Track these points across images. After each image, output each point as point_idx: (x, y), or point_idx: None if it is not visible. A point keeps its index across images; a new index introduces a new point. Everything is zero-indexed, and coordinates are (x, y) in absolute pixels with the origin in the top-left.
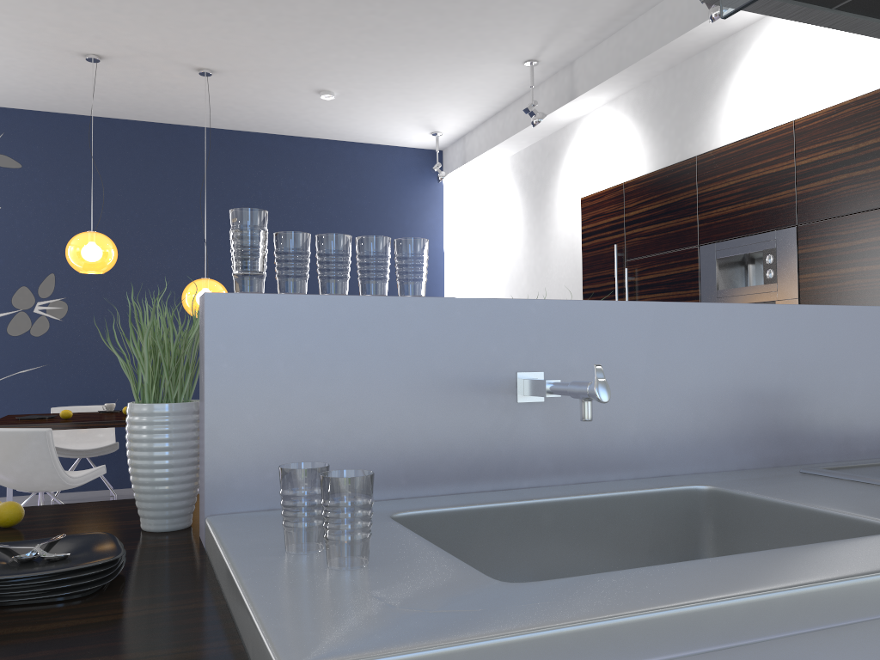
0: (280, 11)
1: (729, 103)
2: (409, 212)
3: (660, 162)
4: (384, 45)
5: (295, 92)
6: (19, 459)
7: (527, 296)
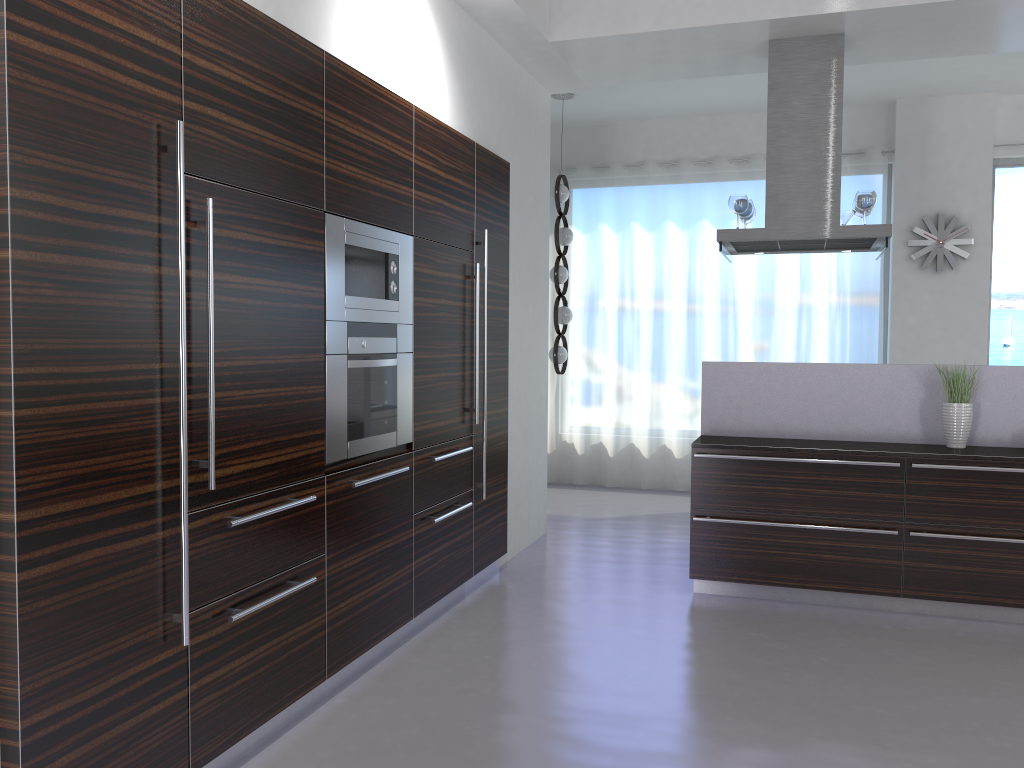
0: None
1: None
2: None
3: None
4: None
5: None
6: None
7: None
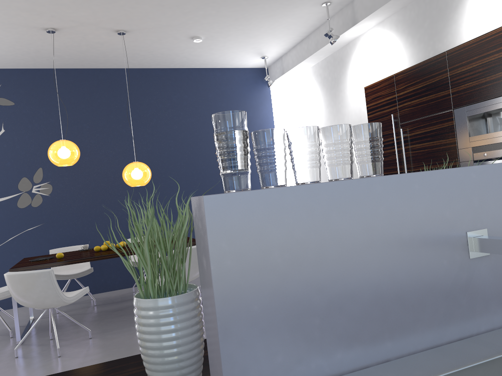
0: None
1: (467, 13)
2: (251, 108)
3: (418, 58)
4: (233, 2)
5: (177, 39)
6: (34, 290)
7: None
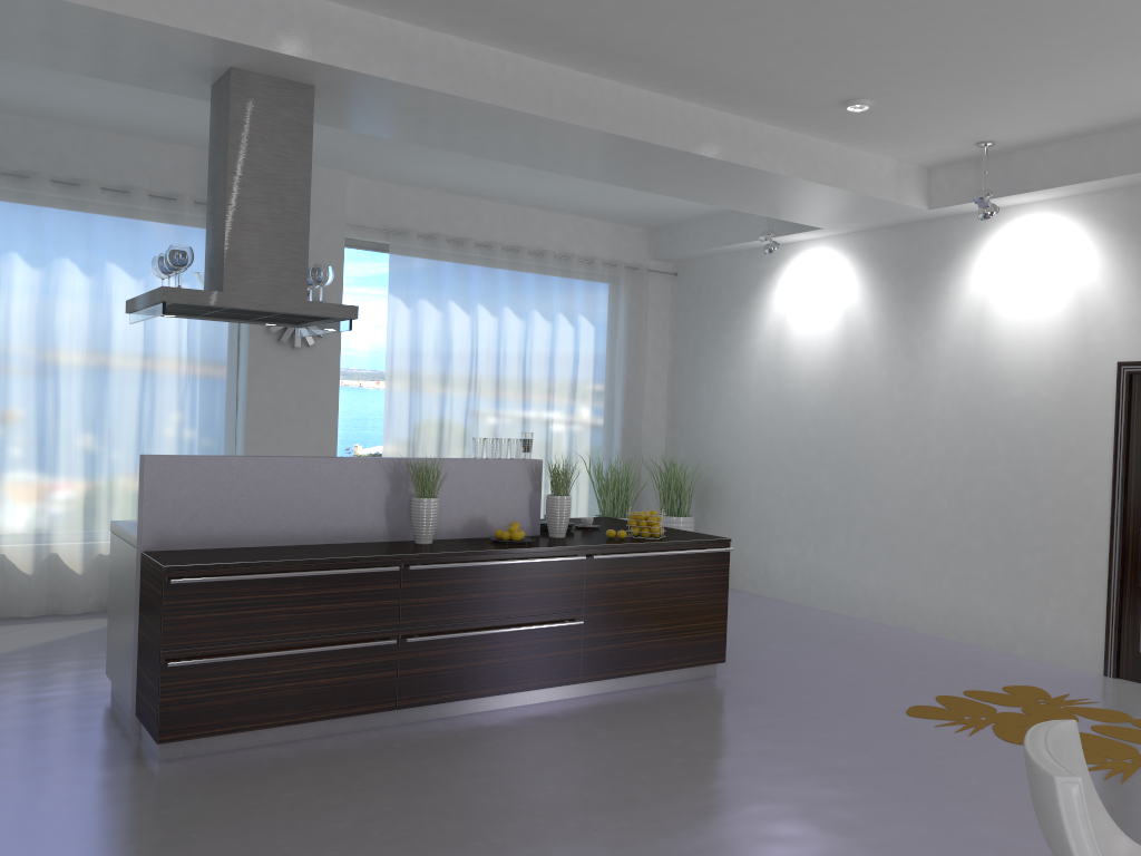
0: None
1: None
2: None
3: None
4: None
5: None
6: None
7: None
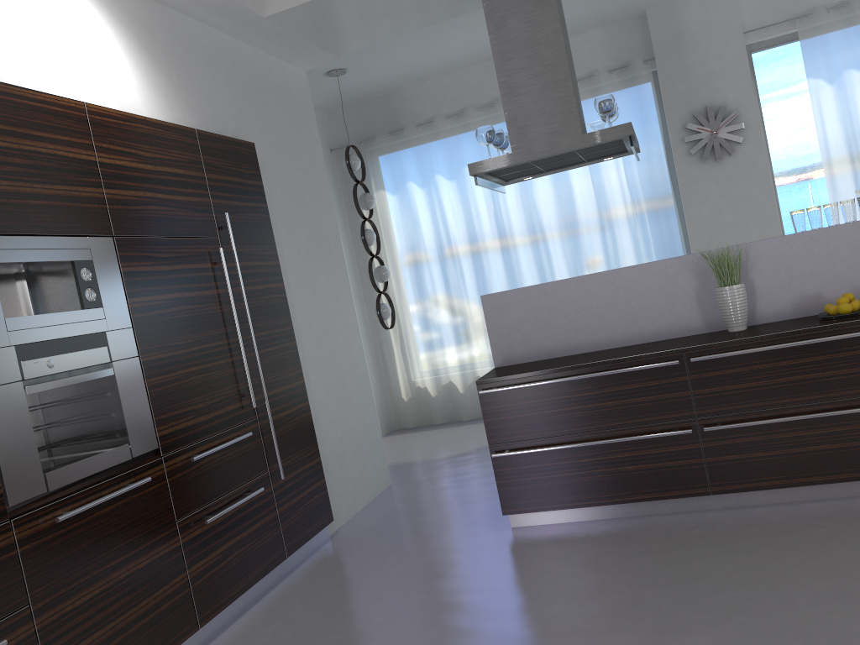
0: None
1: None
2: None
3: None
4: None
5: None
6: None
7: None
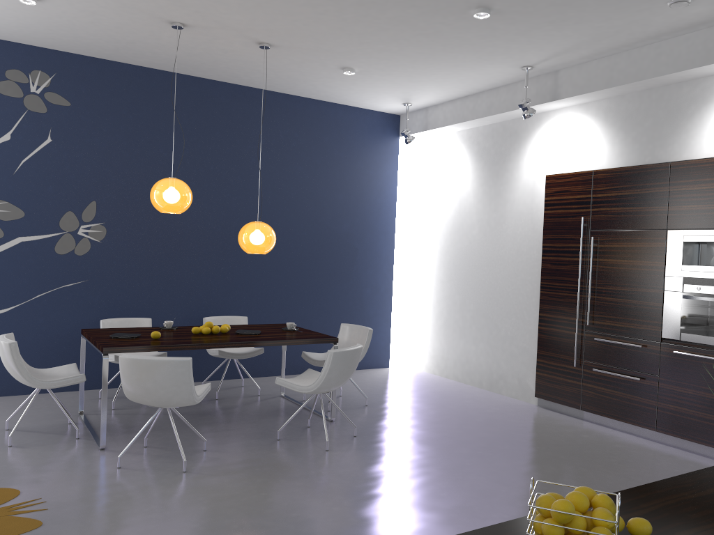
0: (370, 13)
1: (703, 127)
2: (373, 164)
3: (629, 160)
4: (428, 44)
5: (323, 66)
6: (165, 383)
7: (478, 242)
